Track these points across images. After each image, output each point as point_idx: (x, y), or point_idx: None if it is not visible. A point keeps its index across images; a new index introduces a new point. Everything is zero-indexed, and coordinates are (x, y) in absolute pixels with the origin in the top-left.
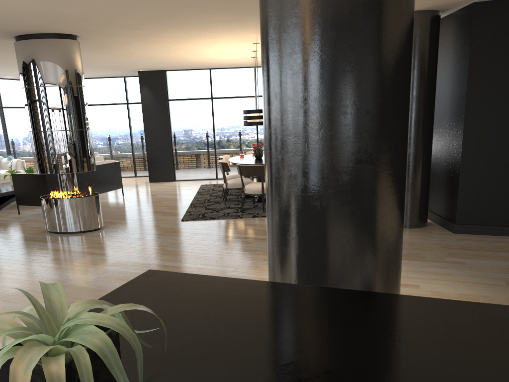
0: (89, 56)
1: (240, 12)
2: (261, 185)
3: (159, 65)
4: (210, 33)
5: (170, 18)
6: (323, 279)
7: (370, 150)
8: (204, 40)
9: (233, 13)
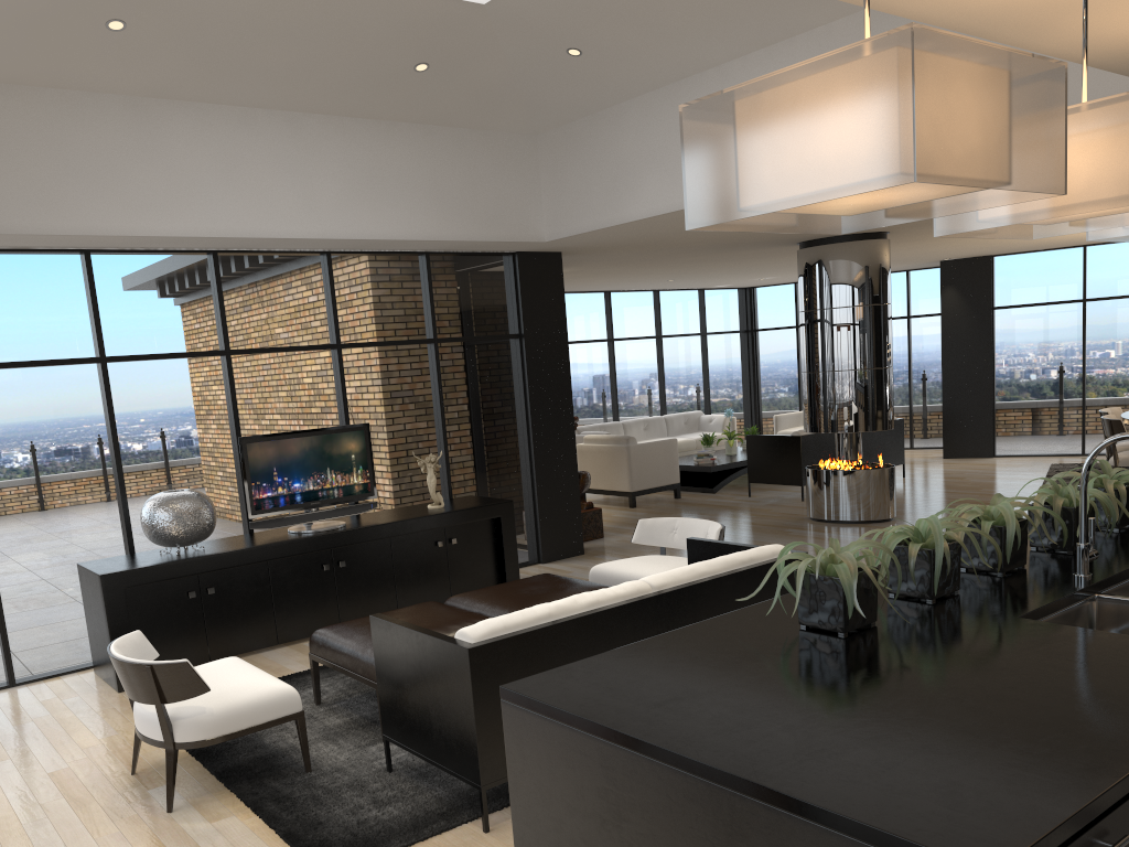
0: None
1: None
2: None
3: (986, 250)
4: None
5: None
6: None
7: None
8: None
9: None
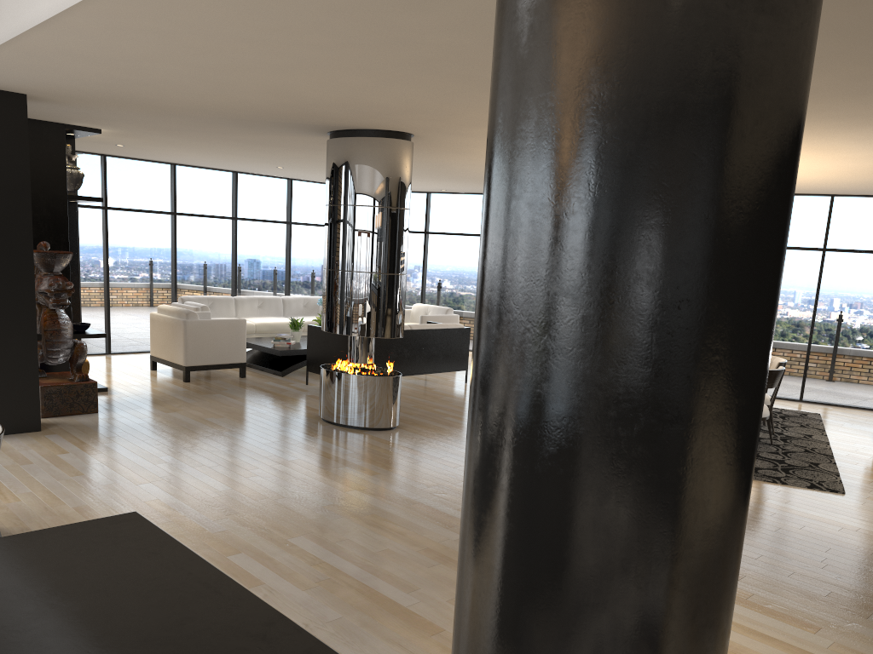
0: (447, 163)
1: None
2: None
3: None
4: None
5: None
6: (524, 604)
7: (639, 386)
8: None
9: None
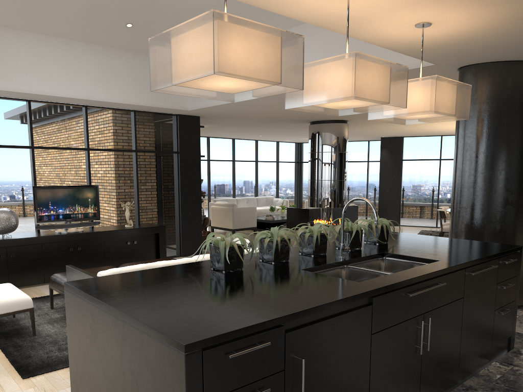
0: (348, 130)
1: None
2: None
3: (399, 134)
4: None
5: None
6: None
7: (506, 197)
8: None
9: None
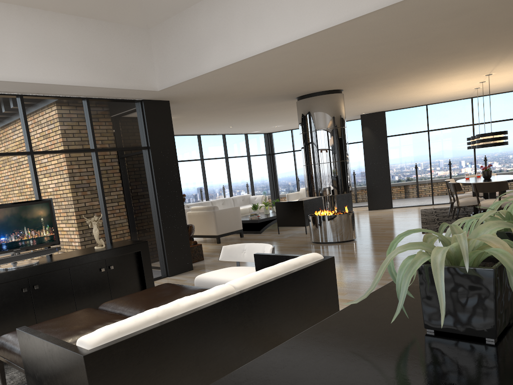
0: None
1: (491, 51)
2: (496, 200)
3: (383, 107)
4: (452, 72)
5: (427, 65)
6: None
7: None
8: (441, 79)
9: (485, 52)
